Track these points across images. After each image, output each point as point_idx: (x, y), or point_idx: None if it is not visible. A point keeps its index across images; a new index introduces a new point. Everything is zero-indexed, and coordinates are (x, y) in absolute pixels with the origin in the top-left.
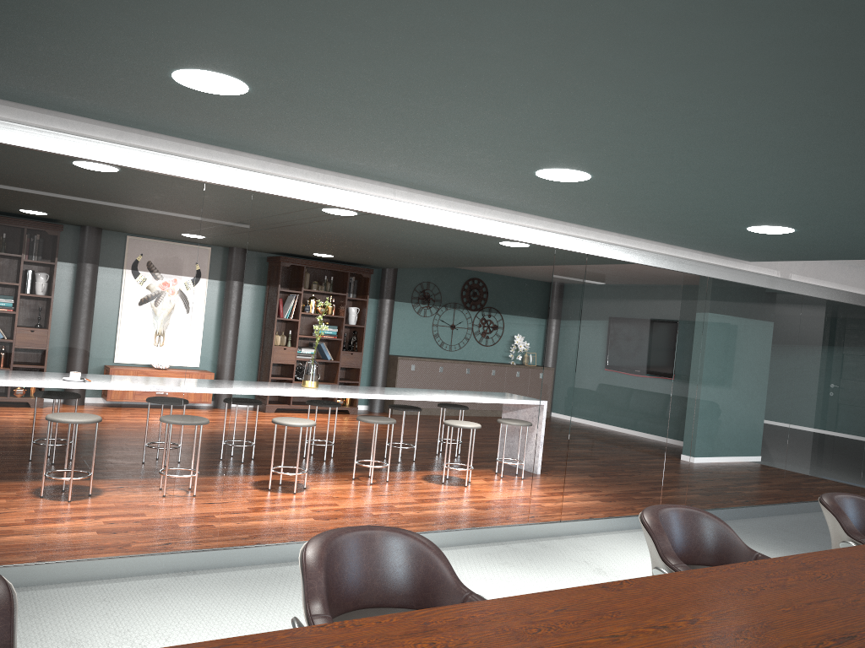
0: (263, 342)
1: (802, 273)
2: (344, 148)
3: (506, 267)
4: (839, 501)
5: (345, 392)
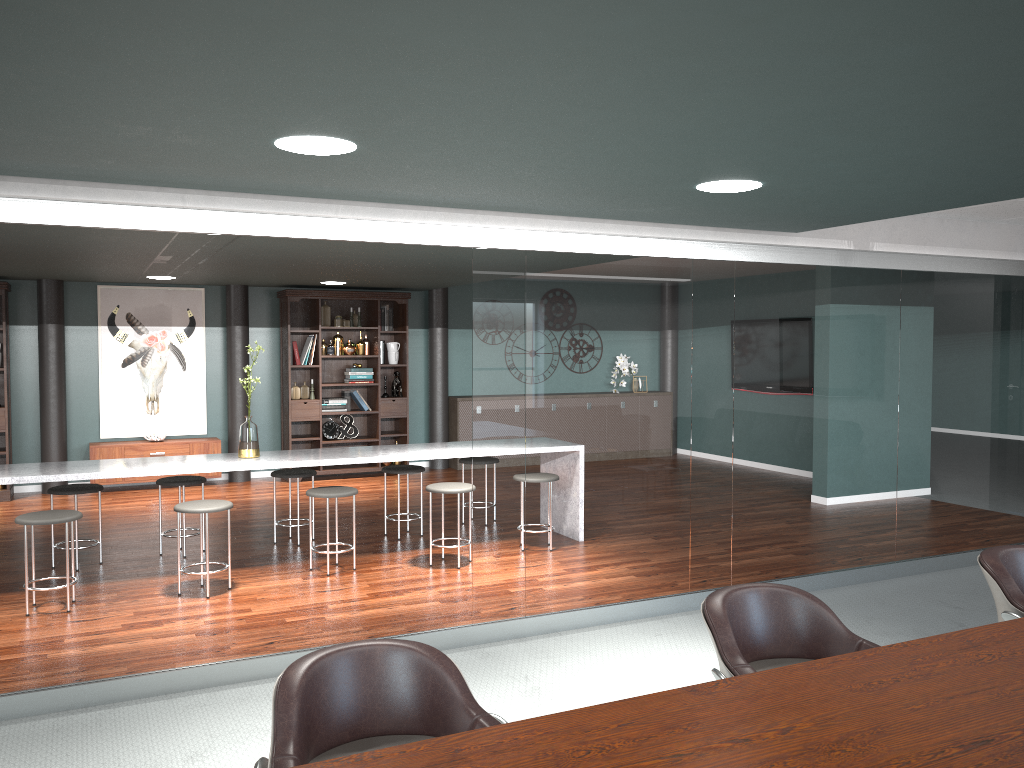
0: (283, 397)
1: (893, 240)
2: (3, 148)
3: None
4: (744, 599)
5: (285, 461)
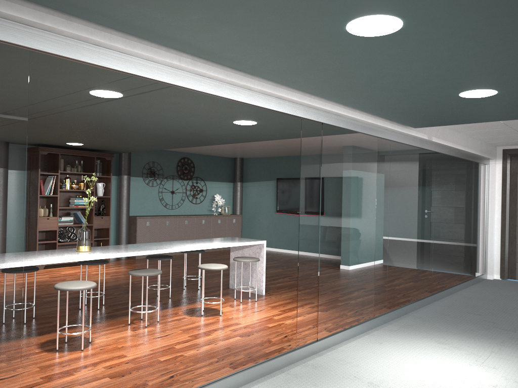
0: (29, 215)
1: (437, 136)
2: None
3: (210, 147)
4: None
5: (116, 253)
